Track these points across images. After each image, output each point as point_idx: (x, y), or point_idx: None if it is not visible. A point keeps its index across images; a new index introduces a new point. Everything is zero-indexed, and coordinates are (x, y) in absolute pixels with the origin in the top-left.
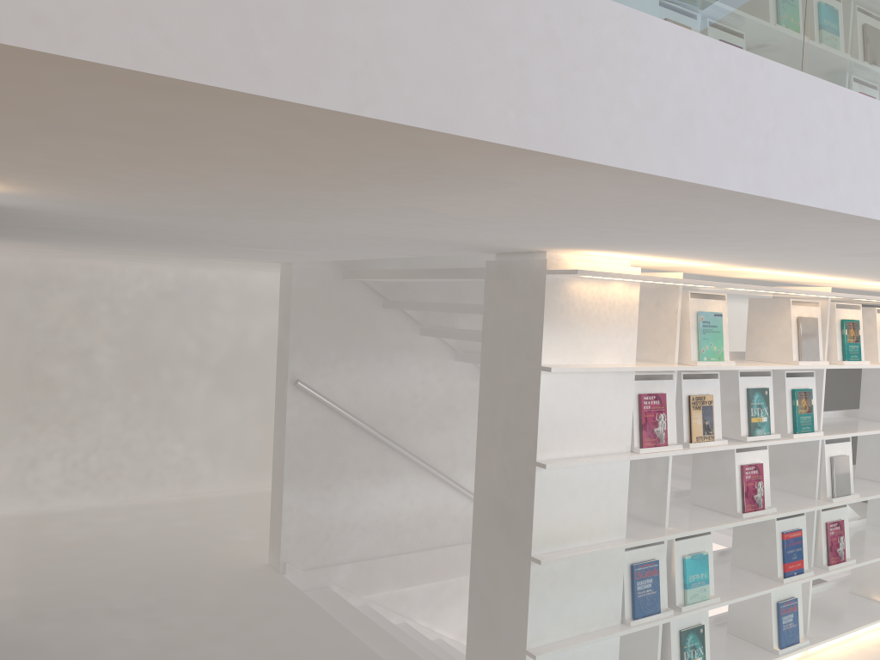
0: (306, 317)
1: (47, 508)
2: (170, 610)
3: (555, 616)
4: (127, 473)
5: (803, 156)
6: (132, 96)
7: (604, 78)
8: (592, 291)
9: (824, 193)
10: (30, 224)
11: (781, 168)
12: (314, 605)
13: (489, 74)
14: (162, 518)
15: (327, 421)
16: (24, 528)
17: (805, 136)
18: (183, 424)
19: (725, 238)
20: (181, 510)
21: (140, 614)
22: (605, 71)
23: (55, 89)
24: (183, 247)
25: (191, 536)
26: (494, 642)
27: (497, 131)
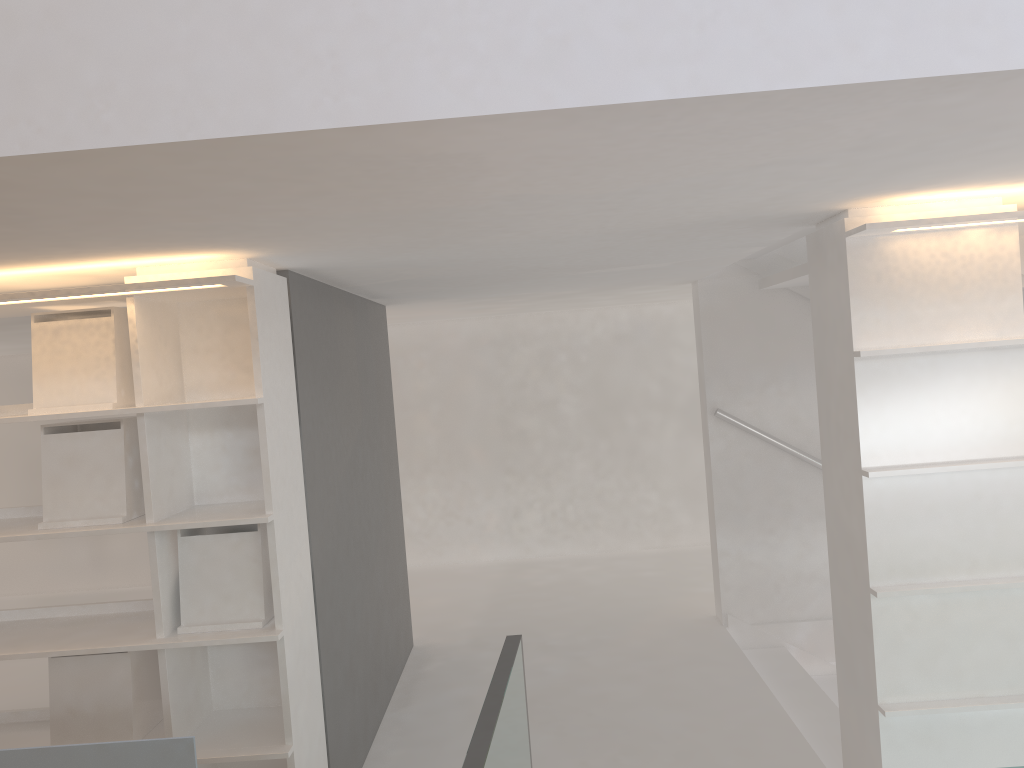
0: (720, 338)
1: (533, 556)
2: (595, 650)
3: (922, 668)
4: (603, 523)
5: (779, 31)
6: (73, 169)
7: (434, 37)
8: (928, 248)
9: (835, 65)
10: (376, 281)
11: (737, 54)
12: (742, 659)
13: (299, 73)
14: (631, 568)
15: (761, 454)
16: (507, 572)
17: (780, 5)
18: (654, 472)
19: (944, 143)
20: (654, 561)
21: (567, 651)
22: (434, 30)
23: (40, 177)
24: (545, 281)
25: (650, 586)
26: (855, 695)
27: (315, 120)
